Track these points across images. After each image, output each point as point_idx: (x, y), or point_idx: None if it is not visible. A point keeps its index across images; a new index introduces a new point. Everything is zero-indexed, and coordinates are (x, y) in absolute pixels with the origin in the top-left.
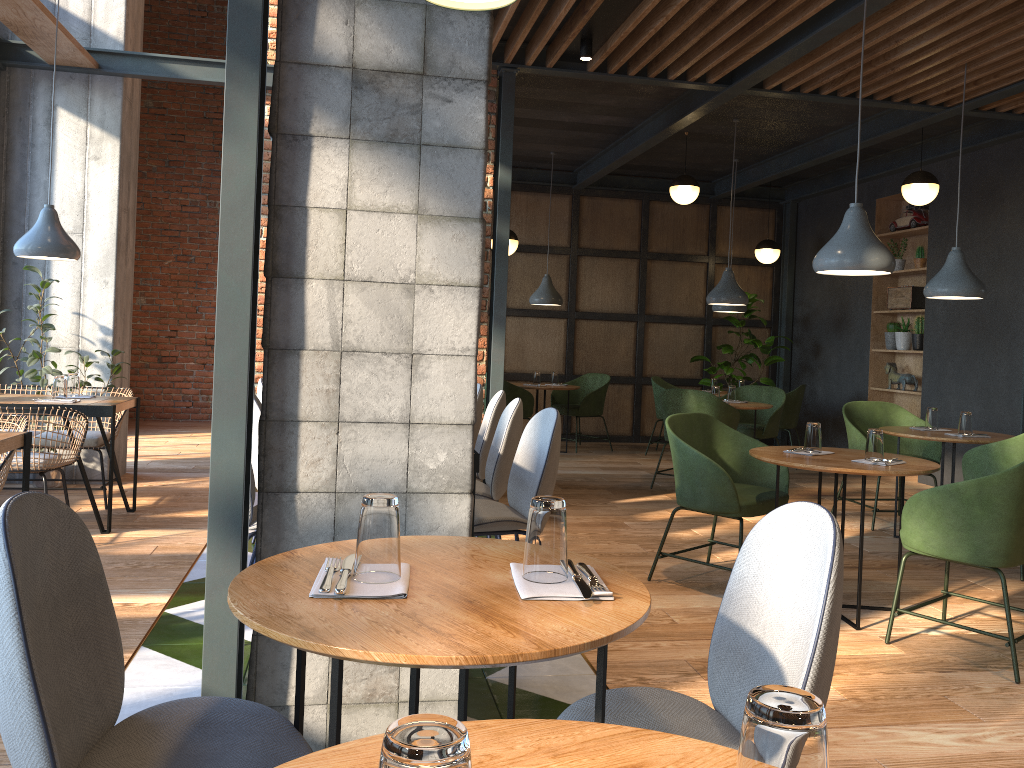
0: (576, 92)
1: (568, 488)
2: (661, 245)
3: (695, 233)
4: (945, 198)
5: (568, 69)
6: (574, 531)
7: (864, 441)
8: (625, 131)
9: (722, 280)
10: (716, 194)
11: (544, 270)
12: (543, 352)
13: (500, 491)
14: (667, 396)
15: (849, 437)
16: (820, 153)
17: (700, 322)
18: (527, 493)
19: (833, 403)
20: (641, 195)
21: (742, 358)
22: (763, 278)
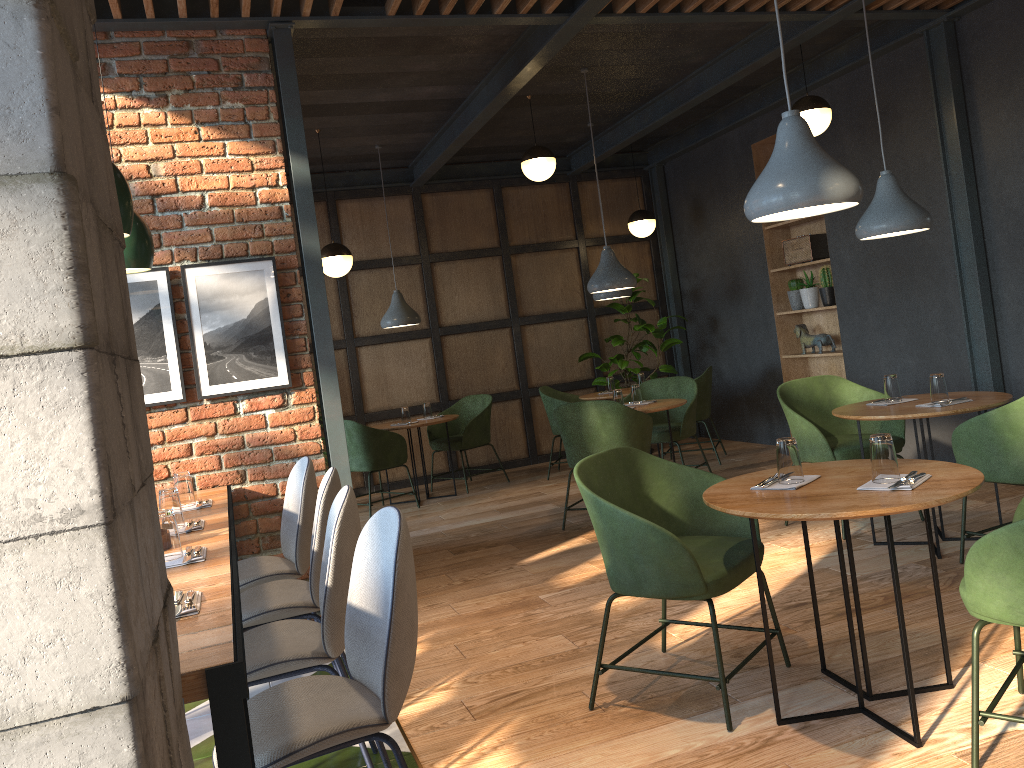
0: (384, 57)
1: (462, 552)
2: (523, 236)
3: (558, 216)
4: (831, 129)
5: (361, 15)
6: (475, 629)
7: (814, 430)
8: (457, 104)
9: (602, 262)
10: (574, 169)
11: (394, 286)
12: (410, 381)
13: (340, 643)
14: (563, 414)
15: (793, 427)
16: (685, 99)
17: (581, 315)
18: (377, 654)
19: (743, 380)
20: (491, 183)
21: (635, 347)
22: (641, 254)
